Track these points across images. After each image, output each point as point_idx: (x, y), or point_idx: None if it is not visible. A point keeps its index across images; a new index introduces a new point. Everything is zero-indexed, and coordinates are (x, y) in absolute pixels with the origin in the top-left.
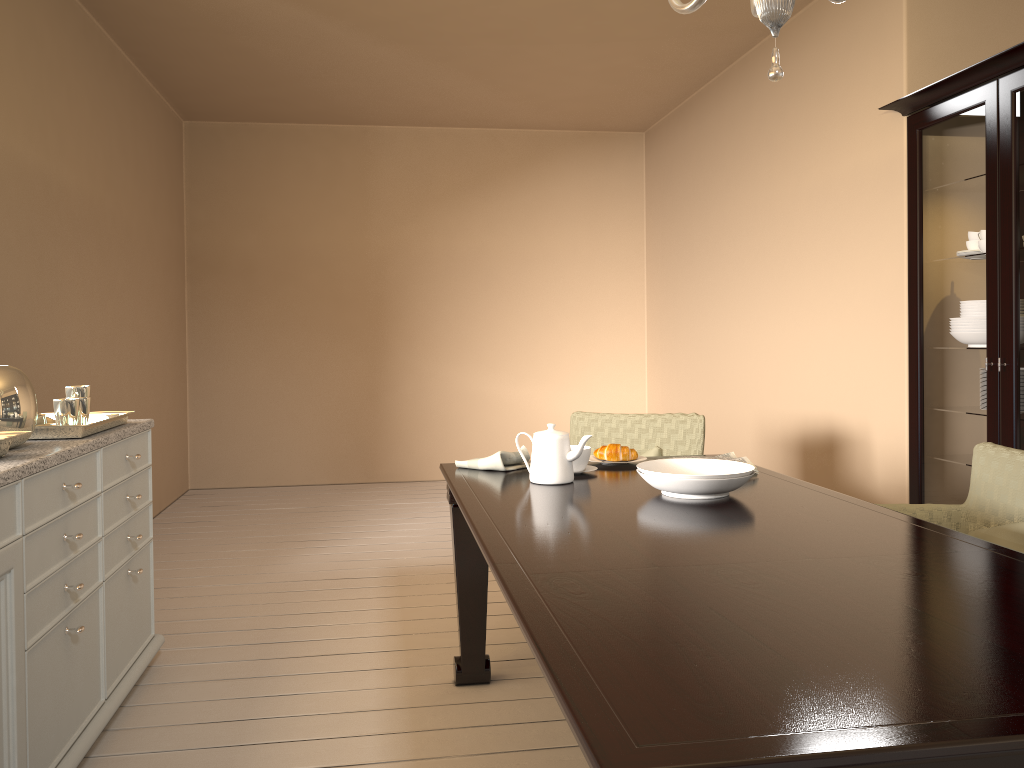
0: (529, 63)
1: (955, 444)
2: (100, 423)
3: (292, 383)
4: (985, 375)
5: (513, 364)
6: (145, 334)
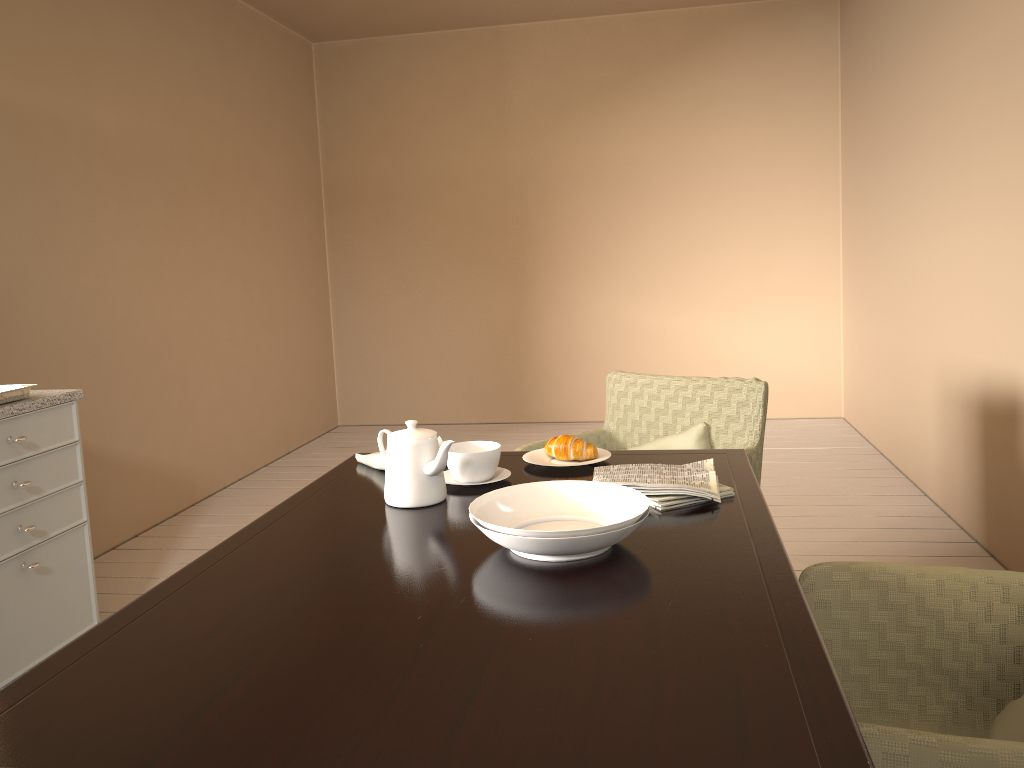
0: None
1: None
2: None
3: (433, 317)
4: None
5: (674, 290)
6: (253, 273)
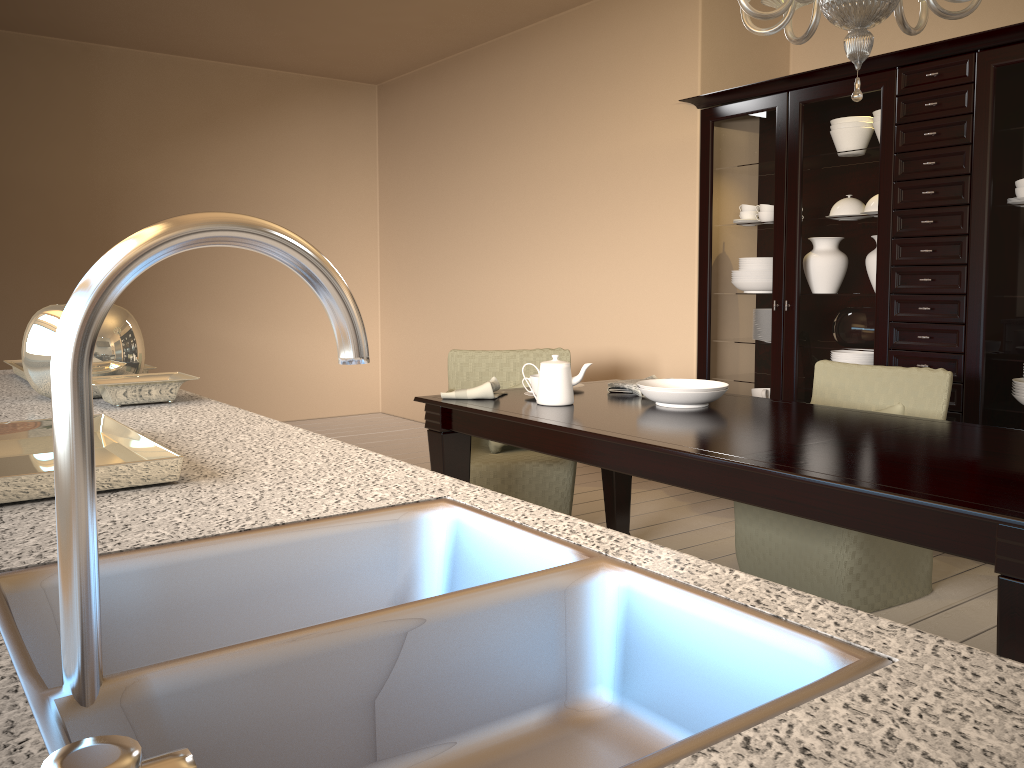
0: (322, 8)
1: (741, 366)
2: None
3: (3, 332)
4: (770, 314)
5: (254, 309)
6: None
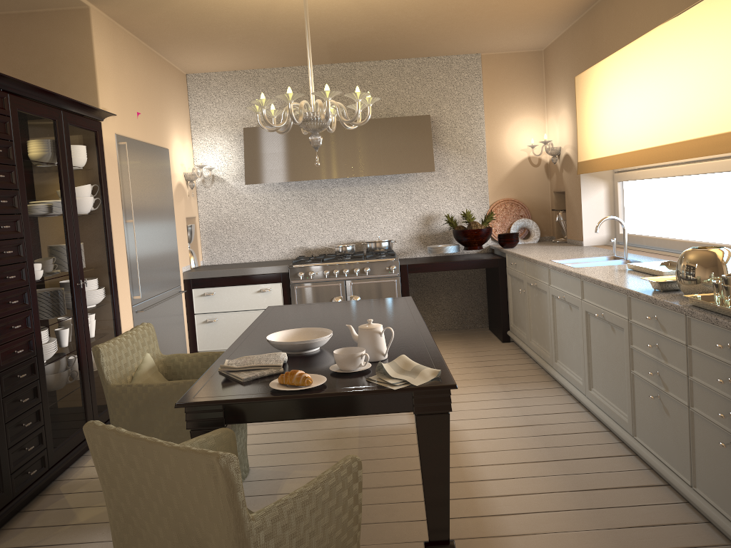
0: None
1: None
2: (709, 304)
3: None
4: None
5: None
6: None
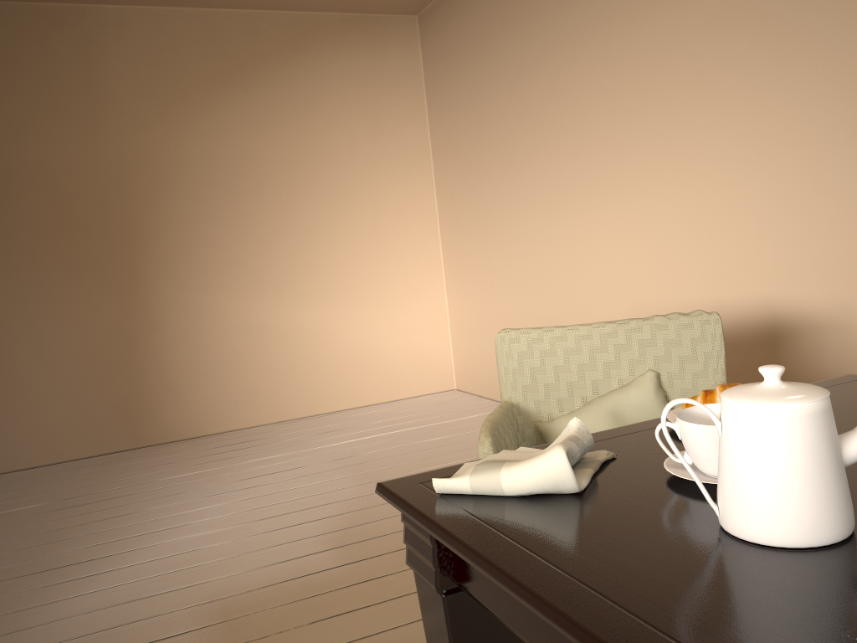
0: None
1: None
2: None
3: (19, 337)
4: None
5: (298, 285)
6: None
